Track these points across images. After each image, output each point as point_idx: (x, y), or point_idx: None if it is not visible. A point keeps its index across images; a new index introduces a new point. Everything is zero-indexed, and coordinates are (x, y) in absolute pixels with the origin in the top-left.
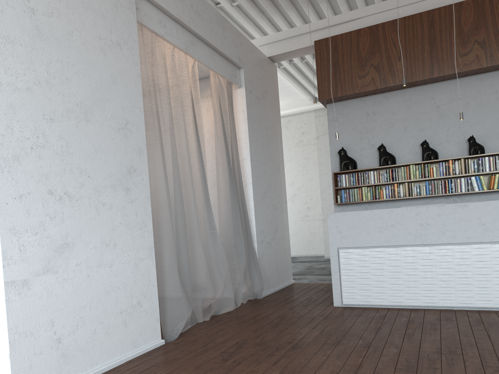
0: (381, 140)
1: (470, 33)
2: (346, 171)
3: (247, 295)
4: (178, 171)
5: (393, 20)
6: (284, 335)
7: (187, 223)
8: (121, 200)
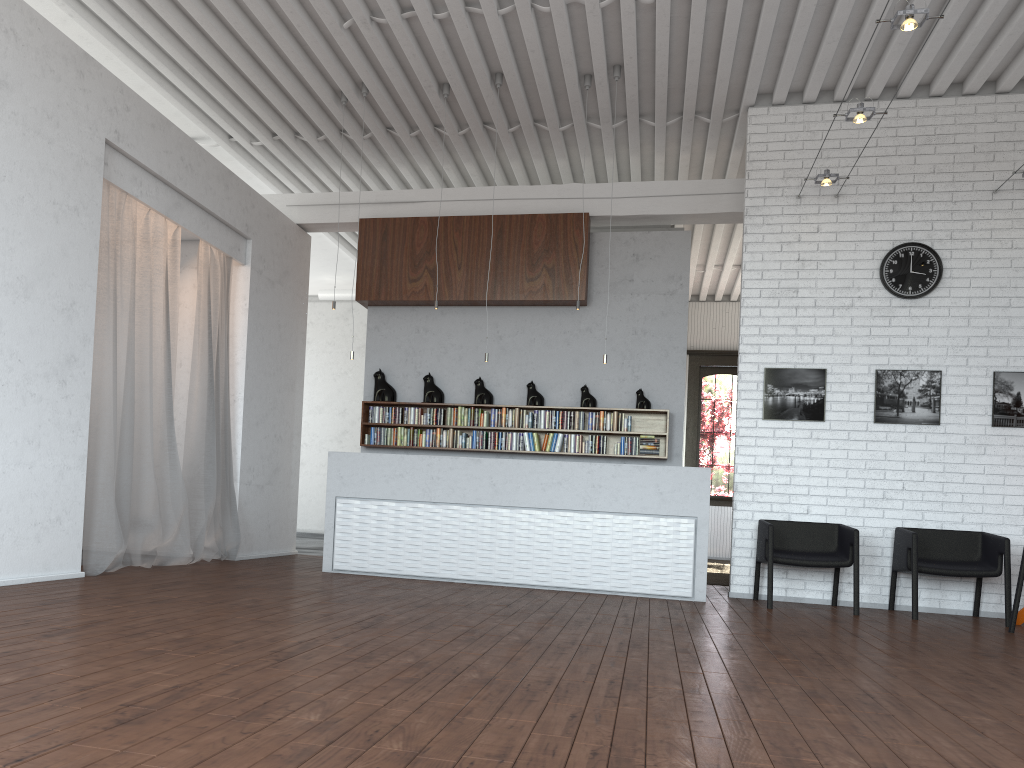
0: (431, 368)
1: (539, 255)
2: (379, 402)
3: (214, 551)
4: (132, 368)
5: (458, 216)
6: (236, 581)
7: (137, 436)
8: (53, 393)
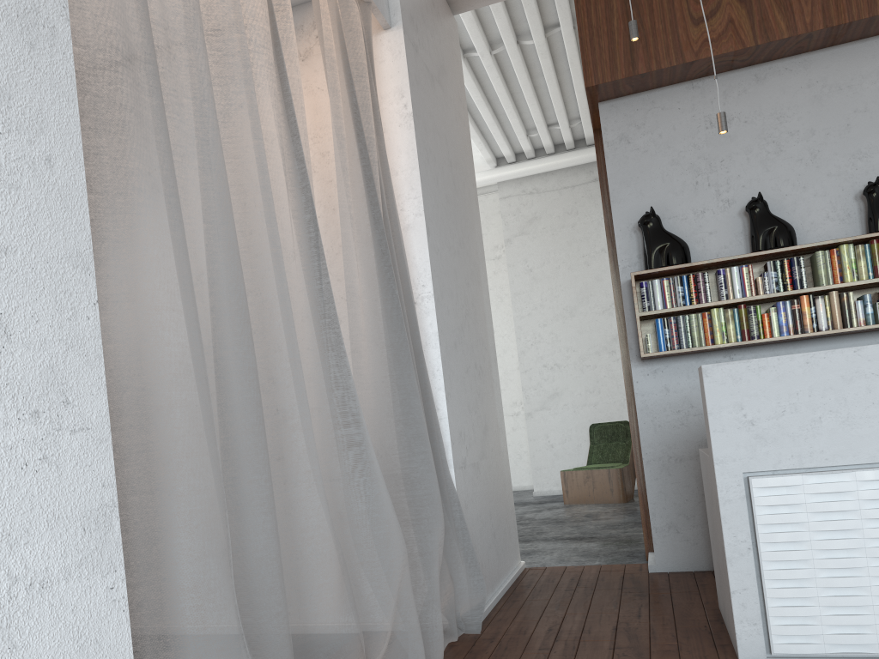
0: (752, 188)
1: None
2: (668, 269)
3: (445, 630)
4: (223, 192)
5: None
6: None
7: (265, 402)
8: None
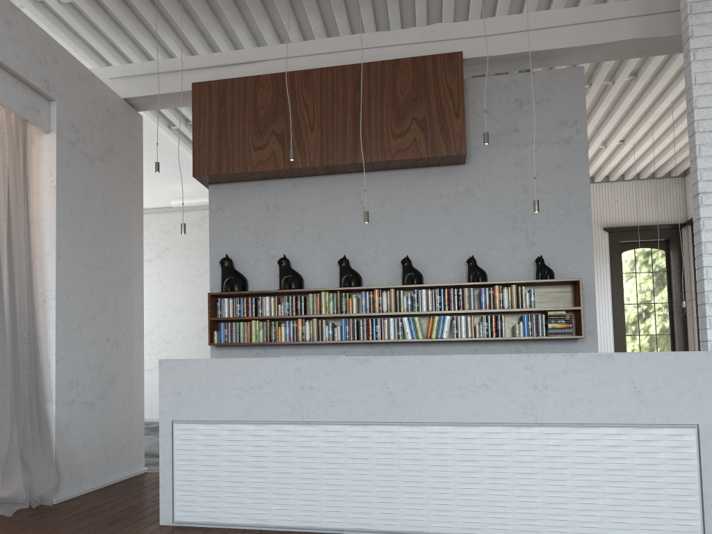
0: (286, 250)
1: (407, 106)
2: (228, 293)
3: (18, 500)
4: None
5: (306, 70)
6: None
7: None
8: None
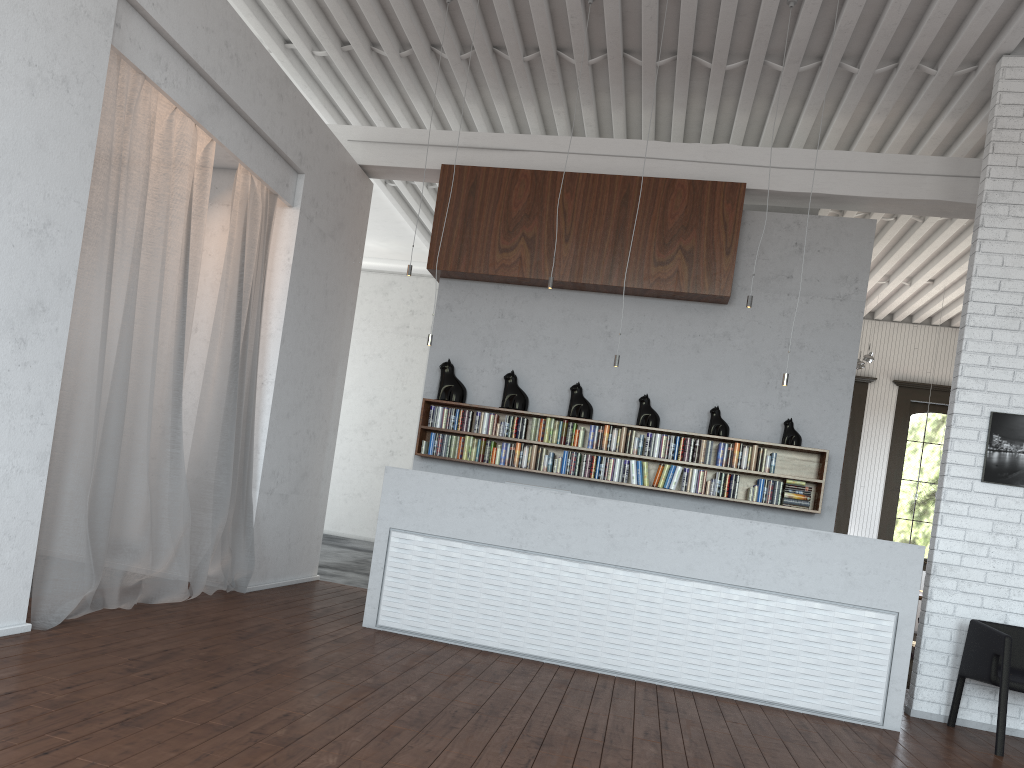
0: (514, 364)
1: (675, 233)
2: (445, 402)
3: (219, 581)
4: (130, 330)
5: (571, 172)
6: (252, 653)
7: (129, 426)
8: (4, 358)
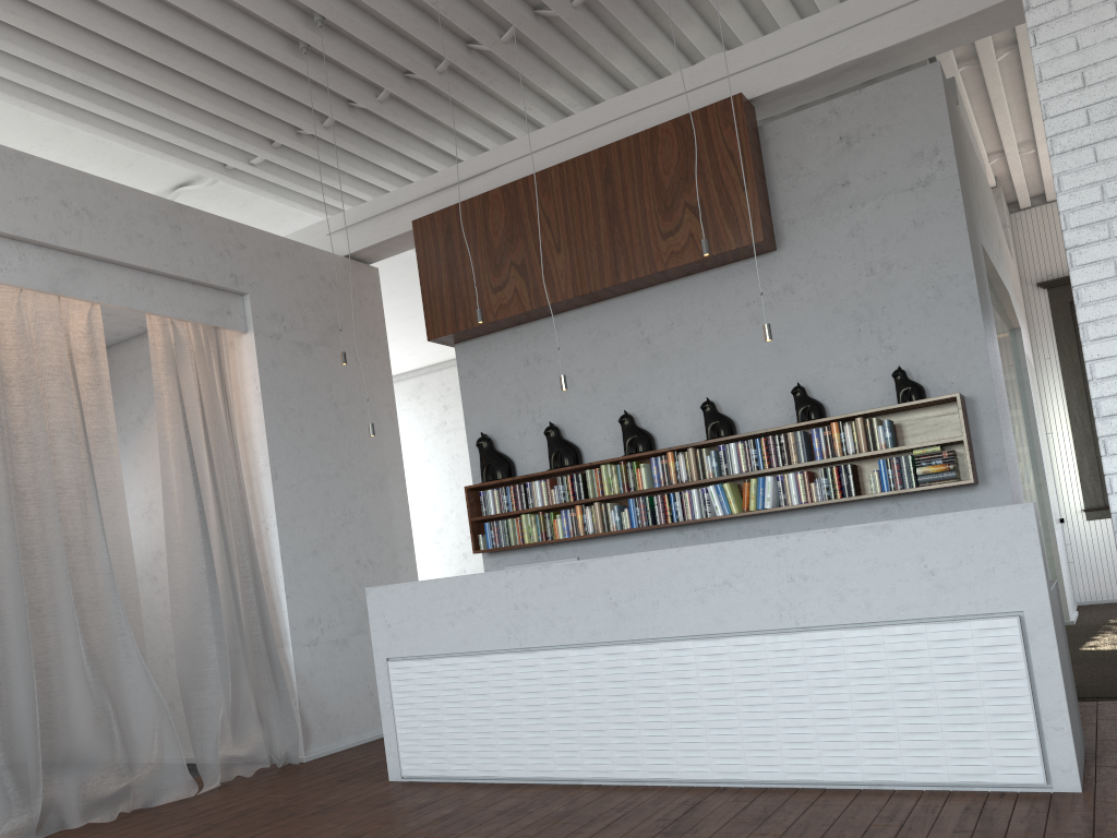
0: (555, 414)
1: (675, 190)
2: (487, 484)
3: (257, 759)
4: (11, 531)
5: (542, 171)
6: None
7: (53, 628)
8: None
